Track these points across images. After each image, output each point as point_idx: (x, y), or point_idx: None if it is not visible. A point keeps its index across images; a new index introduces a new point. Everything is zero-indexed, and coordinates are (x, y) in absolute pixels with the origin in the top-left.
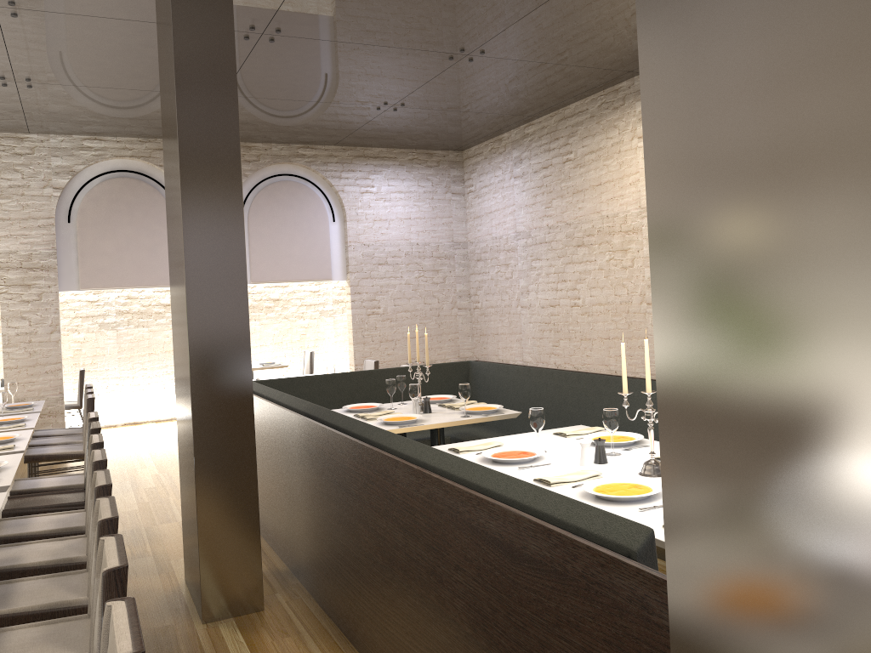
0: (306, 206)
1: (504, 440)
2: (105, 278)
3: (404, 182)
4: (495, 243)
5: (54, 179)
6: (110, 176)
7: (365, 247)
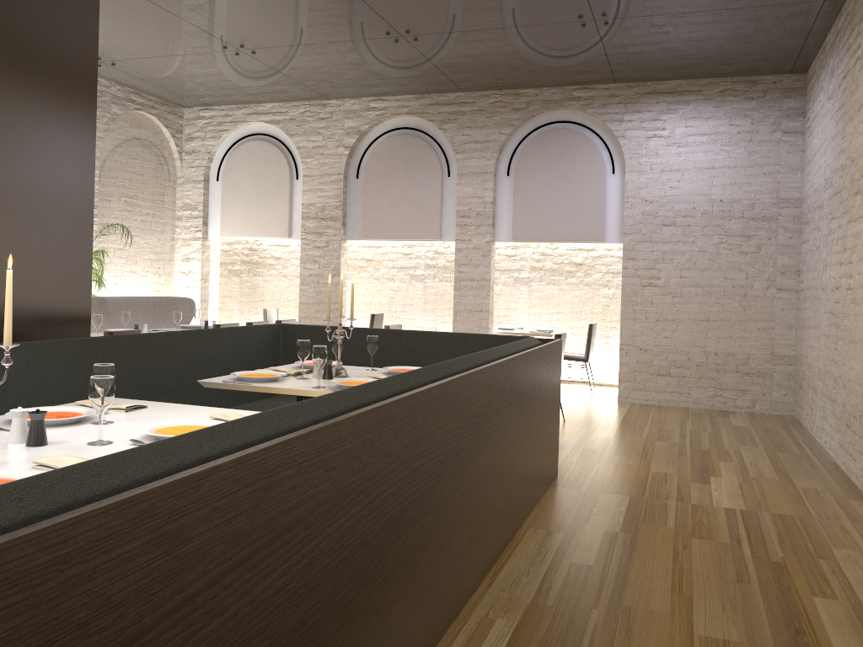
0: (580, 156)
1: (170, 409)
2: (380, 230)
3: (709, 121)
4: (814, 198)
5: (345, 139)
6: (392, 134)
7: (646, 204)
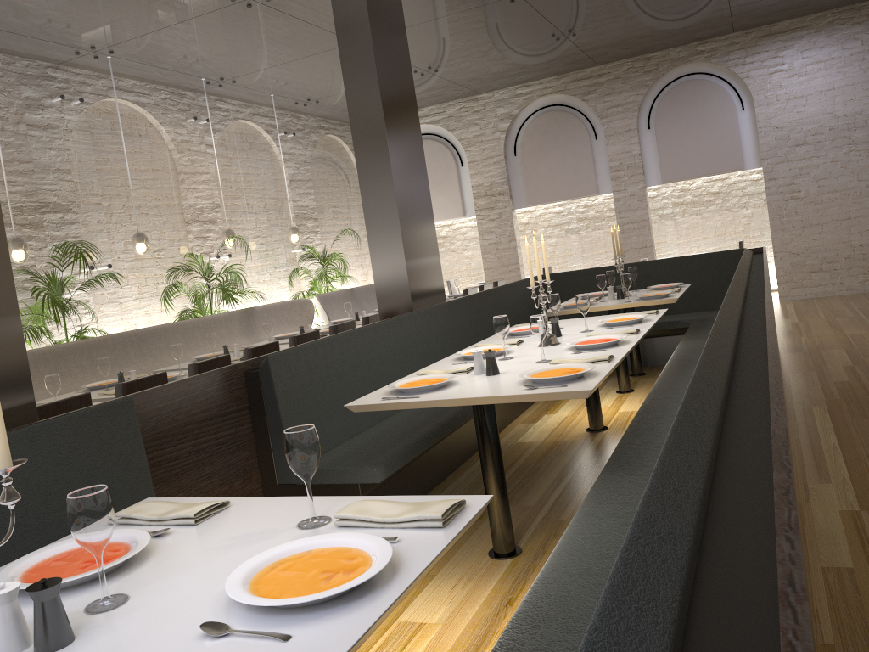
0: (711, 100)
1: (573, 320)
2: (543, 195)
3: (823, 50)
4: None
5: (500, 125)
6: (539, 113)
7: (777, 131)
